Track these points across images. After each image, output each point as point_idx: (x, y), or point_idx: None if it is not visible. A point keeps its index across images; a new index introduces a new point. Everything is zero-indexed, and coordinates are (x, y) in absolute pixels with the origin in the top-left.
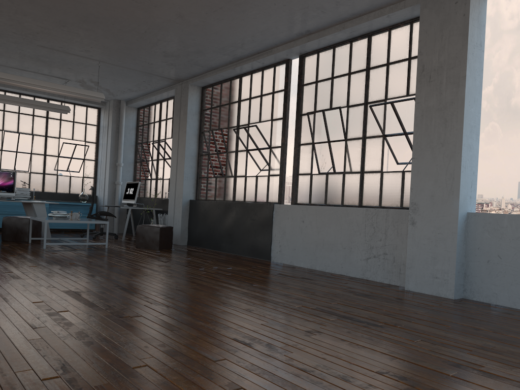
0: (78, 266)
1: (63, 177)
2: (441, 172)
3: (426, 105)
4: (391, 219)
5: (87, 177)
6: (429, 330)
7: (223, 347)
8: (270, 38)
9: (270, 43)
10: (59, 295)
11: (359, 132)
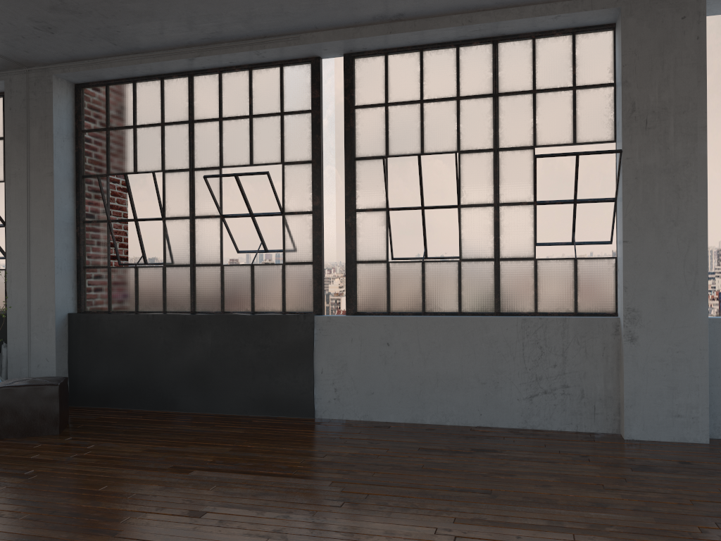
0: None
1: None
2: (676, 264)
3: (642, 163)
4: (572, 332)
5: None
6: None
7: None
8: (323, 14)
9: (310, 23)
10: None
11: (485, 195)
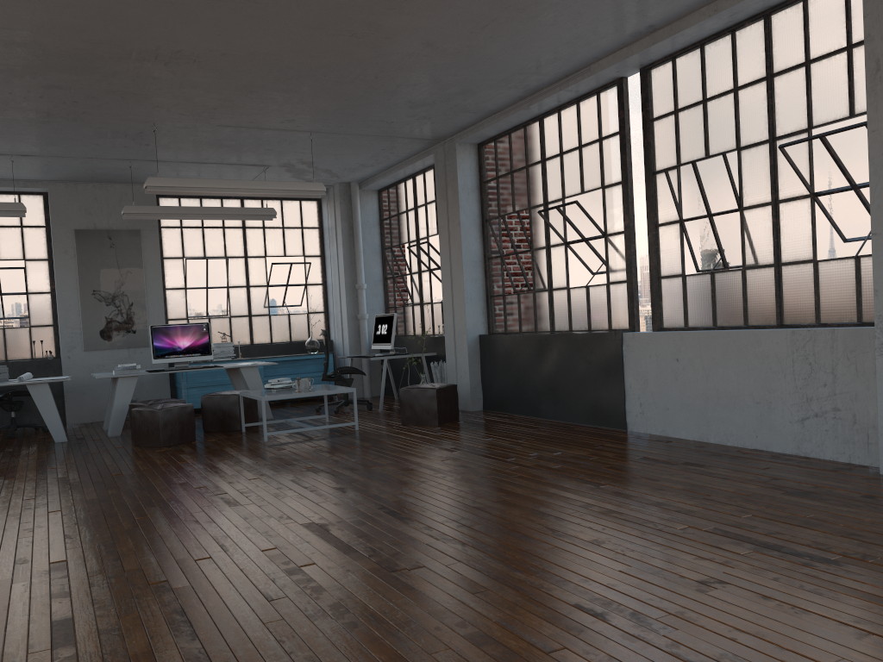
0: (319, 472)
1: (278, 317)
2: None
3: None
4: (841, 346)
5: (313, 312)
6: None
7: (559, 622)
8: (585, 49)
9: (586, 57)
10: (298, 533)
11: (764, 194)
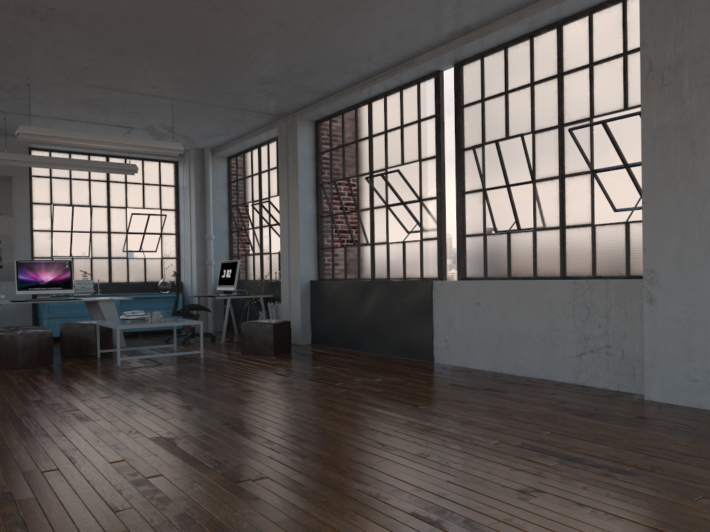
0: (168, 392)
1: (135, 260)
2: (691, 222)
3: (659, 122)
4: (613, 294)
5: (167, 258)
6: (709, 477)
7: (400, 530)
8: (411, 43)
9: (411, 50)
10: (146, 446)
11: (553, 169)
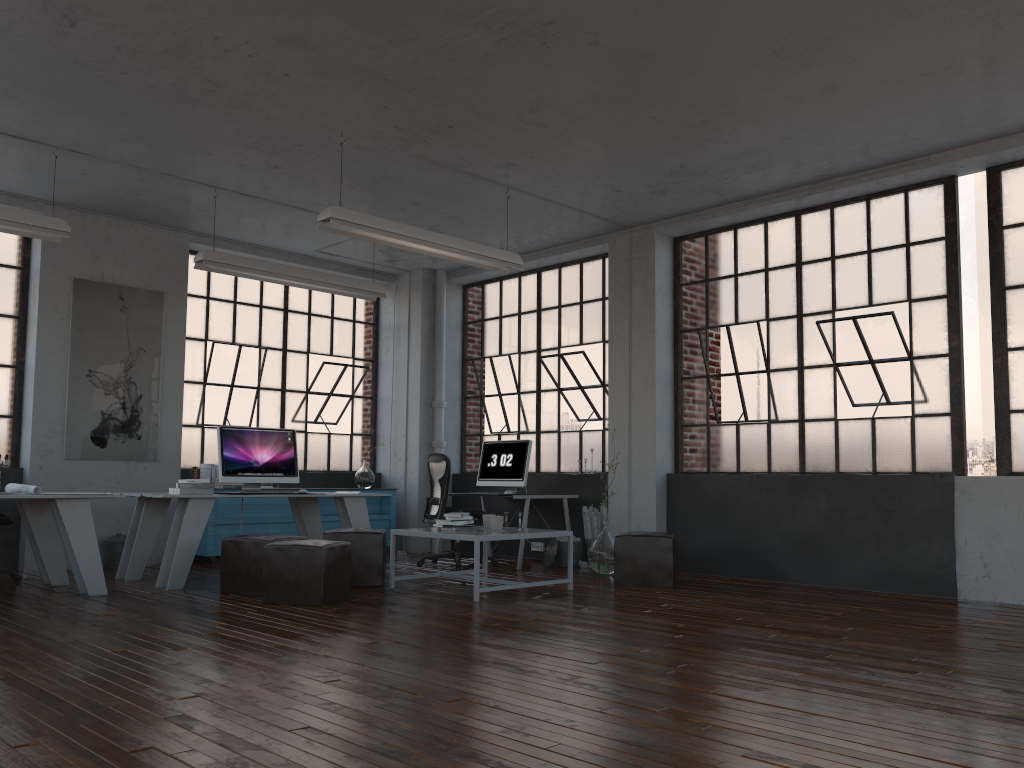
0: (718, 642)
1: (316, 436)
2: None
3: None
4: None
5: (358, 434)
6: None
7: None
8: (959, 132)
9: (943, 143)
10: (1020, 730)
11: None
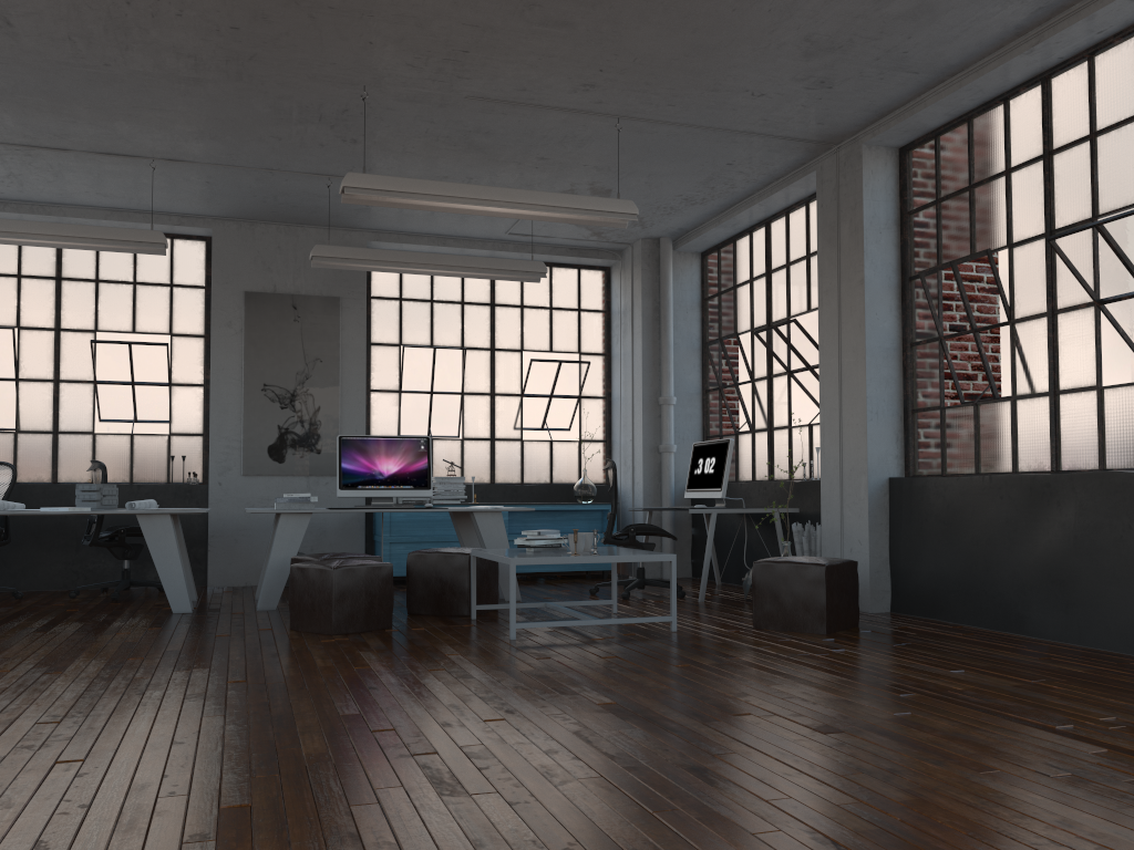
0: (631, 717)
1: (534, 445)
2: None
3: None
4: None
5: (588, 440)
6: None
7: None
8: None
9: None
10: None
11: None
